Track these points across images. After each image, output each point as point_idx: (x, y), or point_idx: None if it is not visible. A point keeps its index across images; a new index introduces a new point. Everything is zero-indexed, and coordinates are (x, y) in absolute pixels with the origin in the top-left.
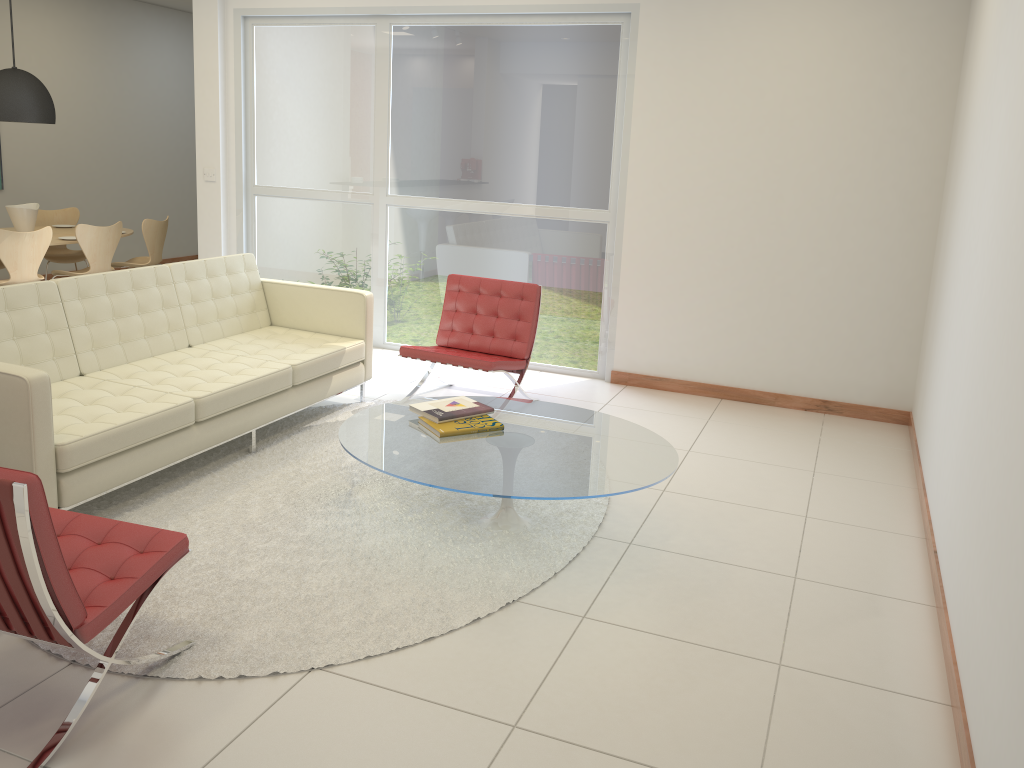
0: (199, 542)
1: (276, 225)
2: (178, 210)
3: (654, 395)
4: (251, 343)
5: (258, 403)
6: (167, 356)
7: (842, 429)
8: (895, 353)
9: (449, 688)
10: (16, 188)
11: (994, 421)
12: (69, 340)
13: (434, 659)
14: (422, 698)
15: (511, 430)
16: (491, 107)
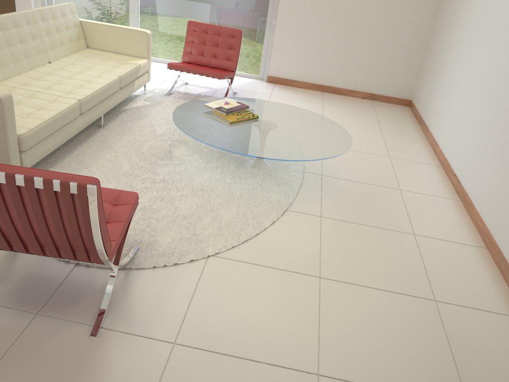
0: (105, 185)
1: None
2: None
3: (291, 89)
4: (84, 60)
5: (105, 99)
6: (40, 70)
7: (383, 109)
8: (408, 72)
9: (280, 260)
10: None
11: None
12: None
13: (265, 245)
14: (270, 267)
15: (262, 119)
16: None
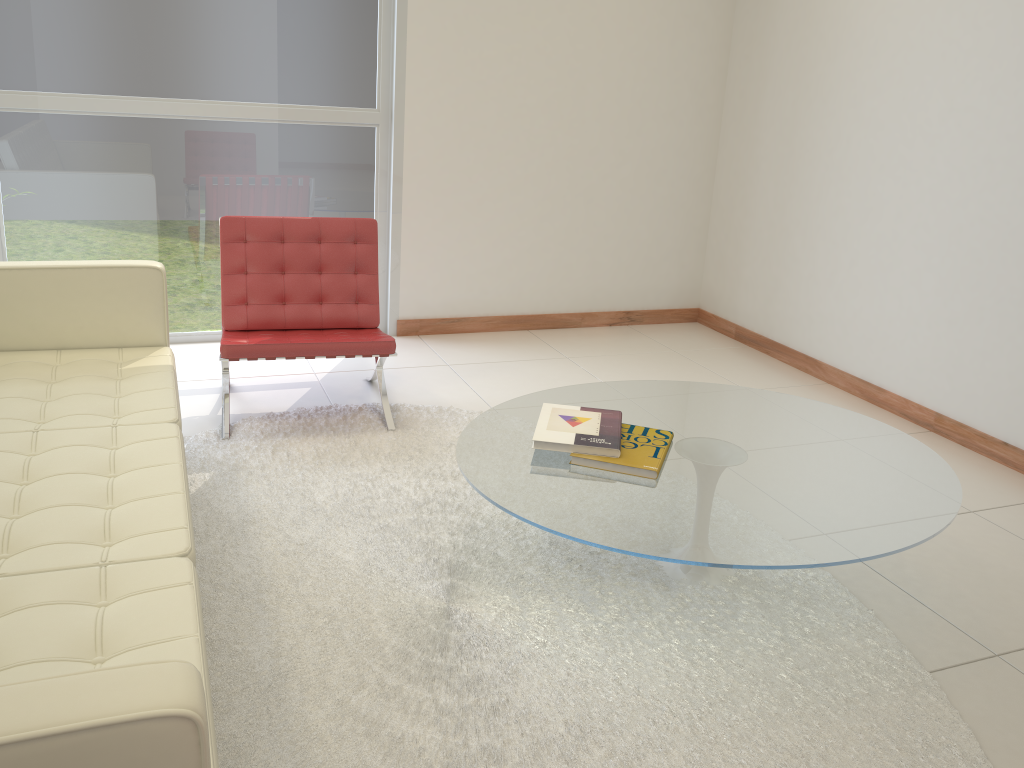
0: None
1: None
2: None
3: (467, 341)
4: None
5: None
6: None
7: (671, 338)
8: (686, 251)
9: None
10: None
11: None
12: None
13: None
14: None
15: (677, 436)
16: None
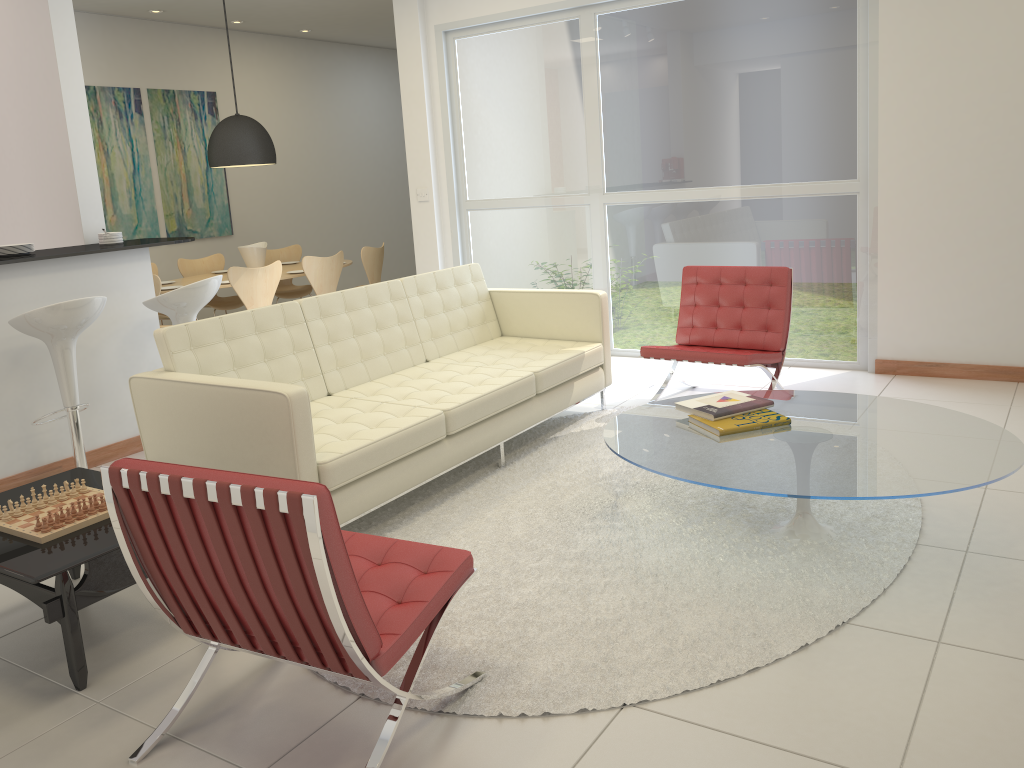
0: None
1: (491, 238)
2: (387, 241)
3: (932, 383)
4: (486, 354)
5: (504, 414)
6: (407, 372)
7: None
8: None
9: (796, 731)
10: (244, 232)
11: None
12: (315, 360)
13: (766, 694)
14: (766, 743)
15: (799, 424)
16: (711, 84)
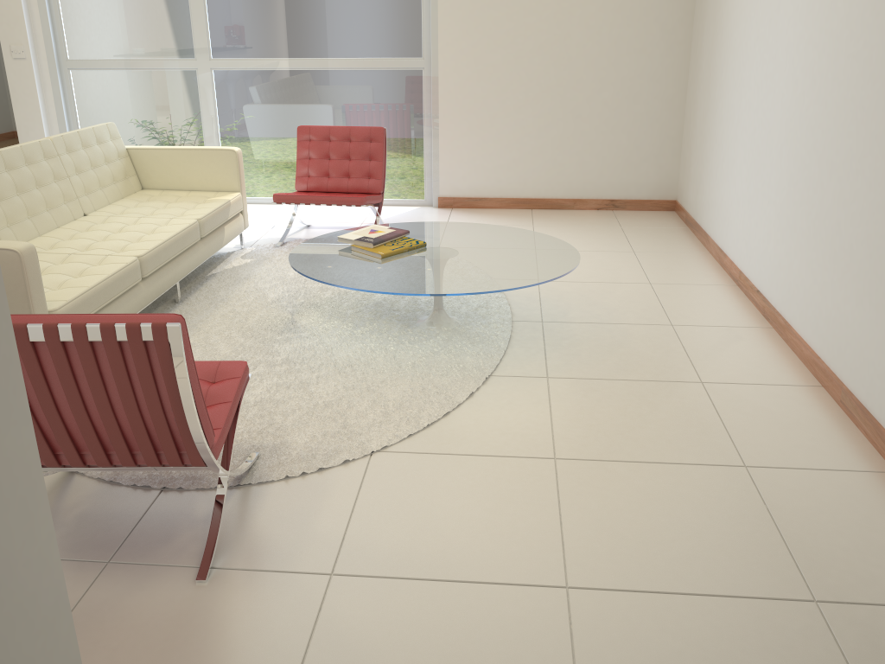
0: None
1: (97, 97)
2: None
3: (479, 213)
4: (139, 206)
5: (179, 257)
6: (72, 226)
7: (632, 219)
8: (663, 156)
9: (488, 444)
10: None
11: (845, 179)
12: None
13: (461, 427)
14: (473, 454)
15: (432, 246)
16: None
